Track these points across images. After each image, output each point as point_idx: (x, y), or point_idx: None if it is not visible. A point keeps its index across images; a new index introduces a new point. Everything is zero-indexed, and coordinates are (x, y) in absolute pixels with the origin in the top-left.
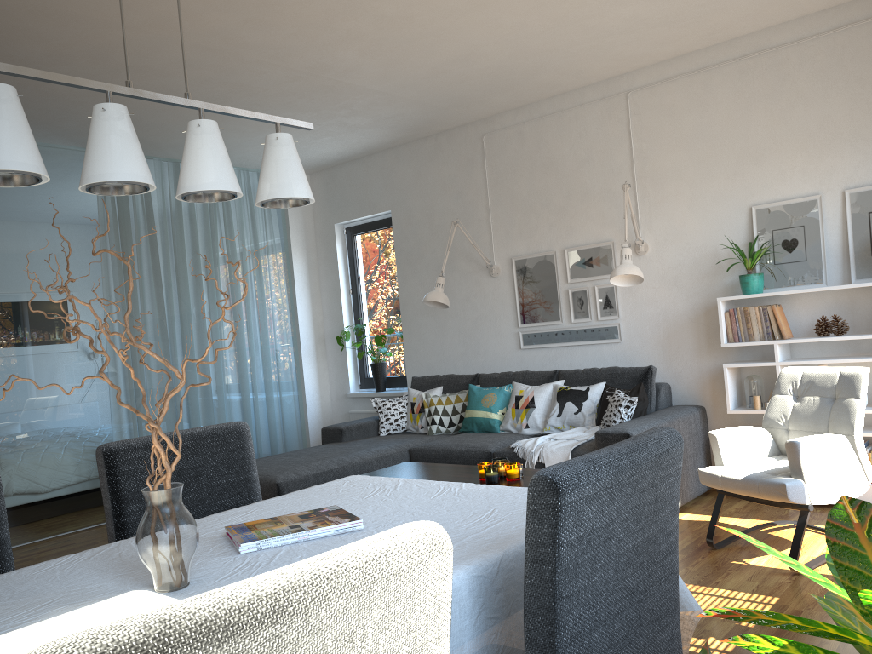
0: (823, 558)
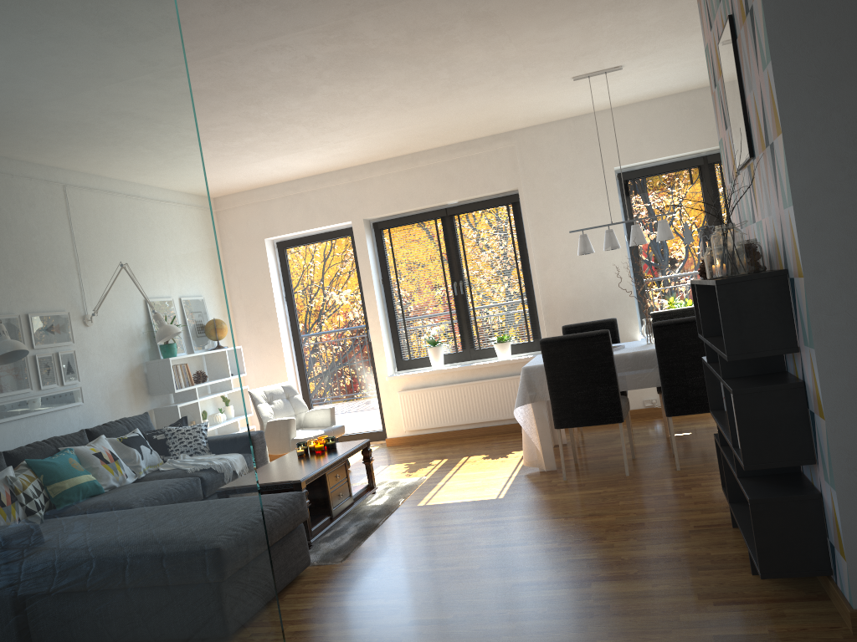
0: None
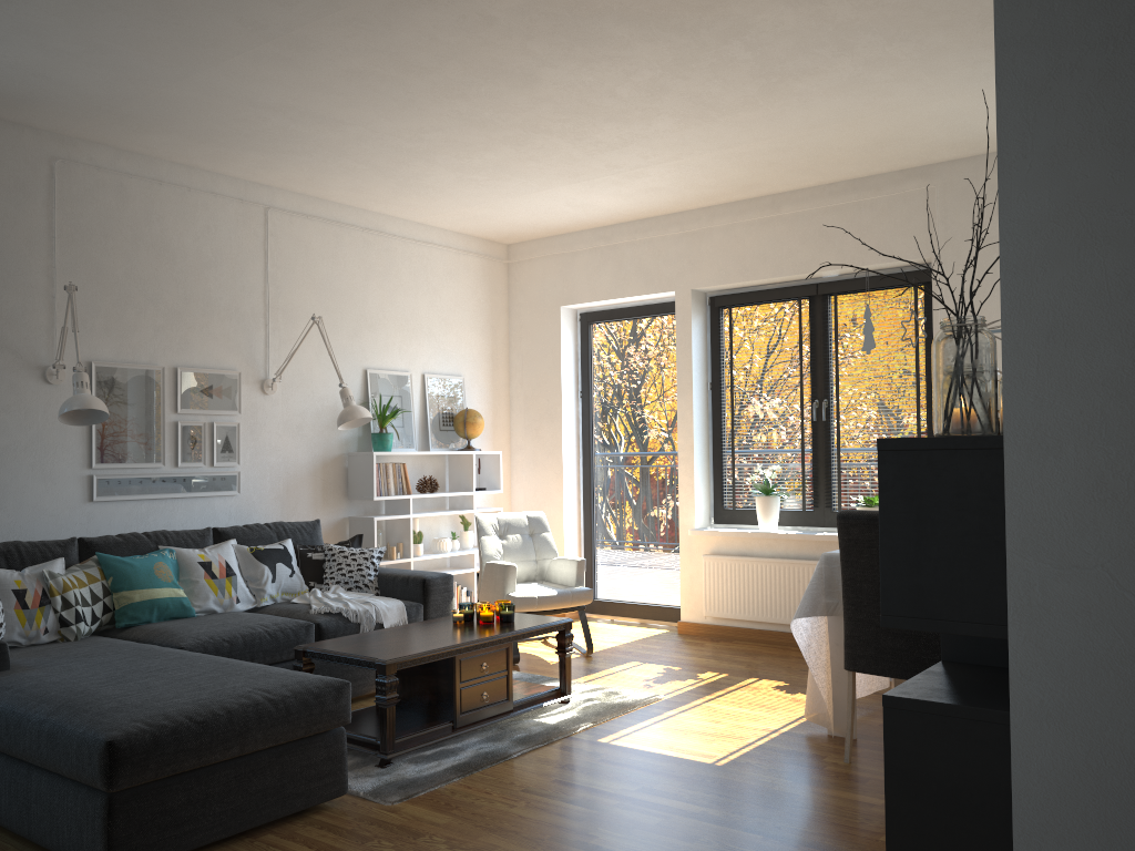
0: (576, 645)
